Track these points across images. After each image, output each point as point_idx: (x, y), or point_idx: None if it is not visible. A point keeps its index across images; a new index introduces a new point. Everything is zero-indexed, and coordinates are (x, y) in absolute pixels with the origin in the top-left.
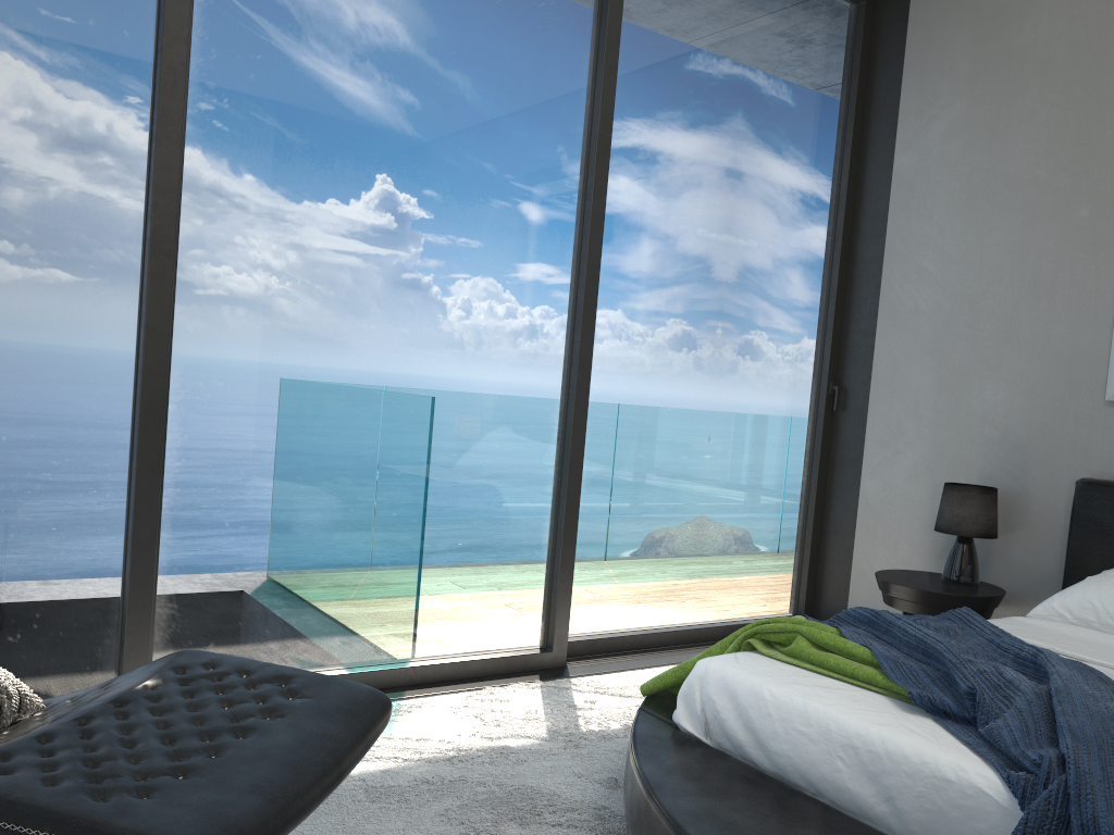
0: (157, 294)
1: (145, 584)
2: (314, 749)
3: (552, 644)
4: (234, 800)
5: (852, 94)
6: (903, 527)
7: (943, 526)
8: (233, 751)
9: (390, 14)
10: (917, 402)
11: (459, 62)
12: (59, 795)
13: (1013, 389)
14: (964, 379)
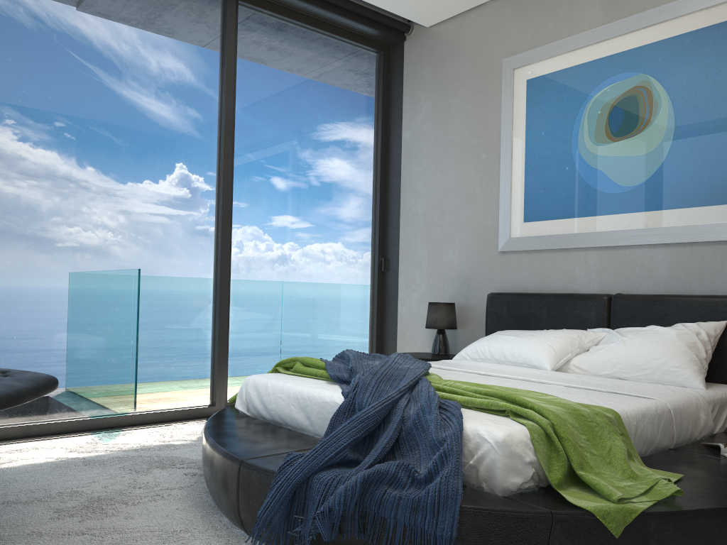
0: None
1: None
2: (7, 388)
3: (215, 402)
4: None
5: (380, 100)
6: (418, 331)
7: (428, 325)
8: None
9: (98, 67)
10: (420, 262)
11: (140, 90)
12: None
13: (461, 250)
14: (440, 248)
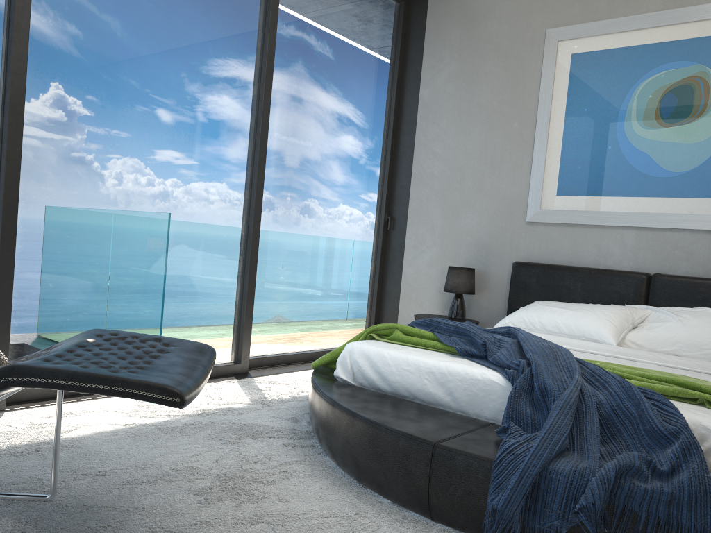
0: (13, 138)
1: (5, 319)
2: (194, 363)
3: (240, 359)
4: (175, 376)
5: (397, 53)
6: (426, 292)
7: (448, 289)
8: (157, 363)
9: None
10: (433, 224)
11: (189, 12)
12: (95, 370)
13: (481, 217)
14: (457, 212)
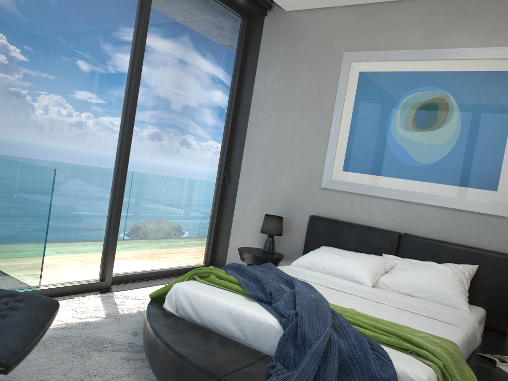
0: None
1: None
2: (34, 322)
3: (105, 278)
4: (10, 341)
5: (240, 56)
6: (249, 230)
7: (263, 231)
8: (2, 324)
9: None
10: (257, 182)
11: (77, 22)
12: None
13: (291, 180)
14: (274, 175)
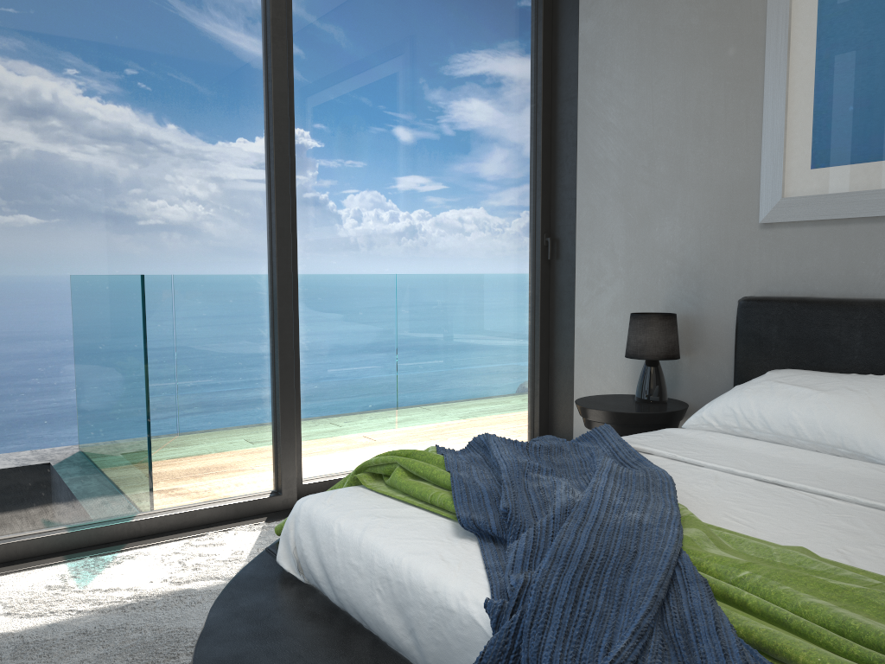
0: None
1: None
2: None
3: (281, 488)
4: None
5: None
6: (610, 357)
7: (630, 352)
8: None
9: None
10: (613, 244)
11: None
12: None
13: (686, 223)
14: (647, 219)
